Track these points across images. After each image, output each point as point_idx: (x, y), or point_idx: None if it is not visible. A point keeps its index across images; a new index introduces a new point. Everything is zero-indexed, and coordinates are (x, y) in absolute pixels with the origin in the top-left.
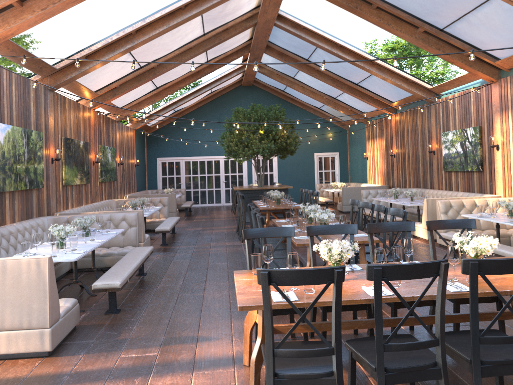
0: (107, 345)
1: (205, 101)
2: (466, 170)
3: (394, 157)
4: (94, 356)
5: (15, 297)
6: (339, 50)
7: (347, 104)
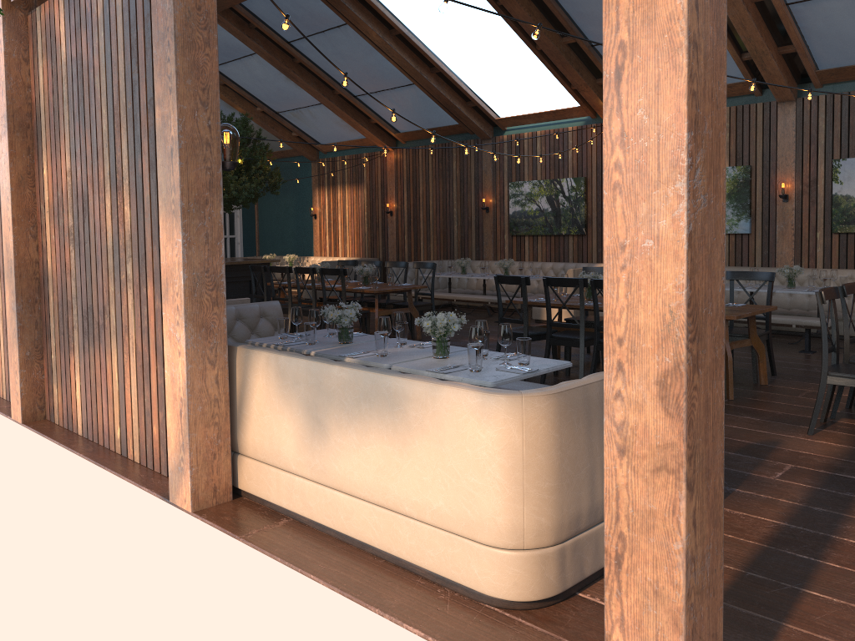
0: None
1: None
2: (556, 233)
3: (389, 215)
4: (753, 486)
5: None
6: (393, 41)
7: (298, 125)
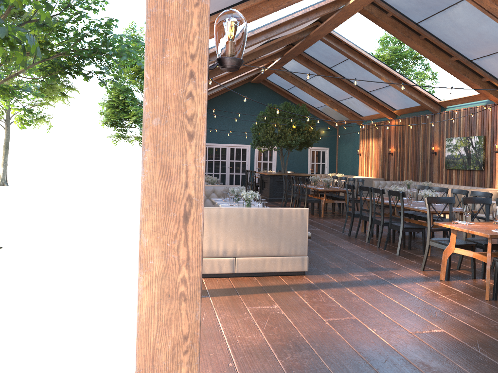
0: (332, 270)
1: (217, 93)
2: (468, 169)
3: (391, 155)
4: (336, 275)
5: (287, 234)
6: (370, 65)
7: (349, 107)
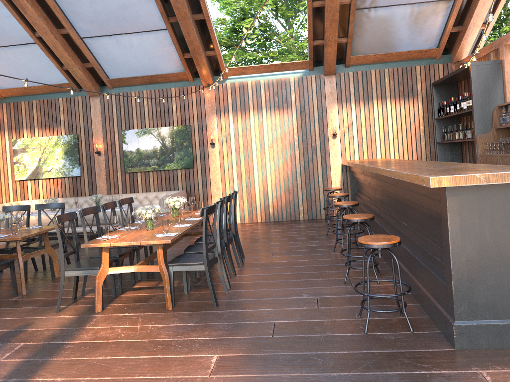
0: None
1: None
2: None
3: None
4: None
5: None
6: None
7: None
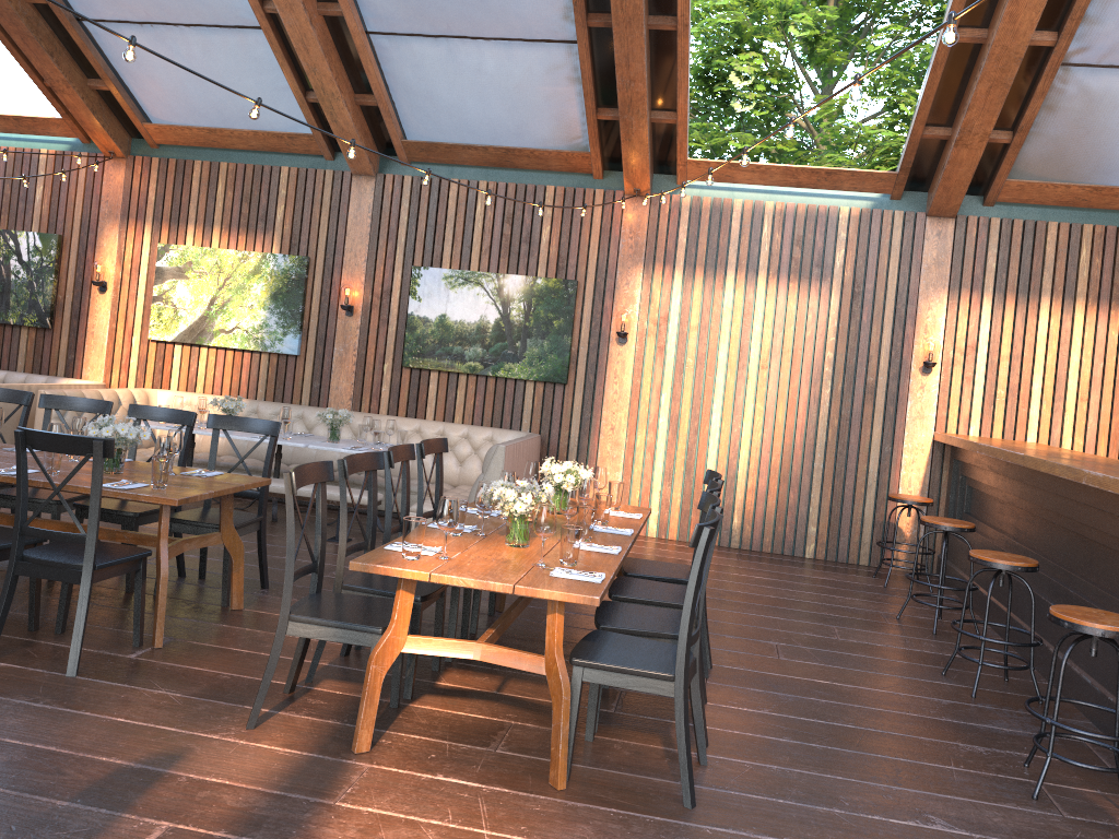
0: None
1: None
2: (0, 321)
3: None
4: None
5: None
6: None
7: None
